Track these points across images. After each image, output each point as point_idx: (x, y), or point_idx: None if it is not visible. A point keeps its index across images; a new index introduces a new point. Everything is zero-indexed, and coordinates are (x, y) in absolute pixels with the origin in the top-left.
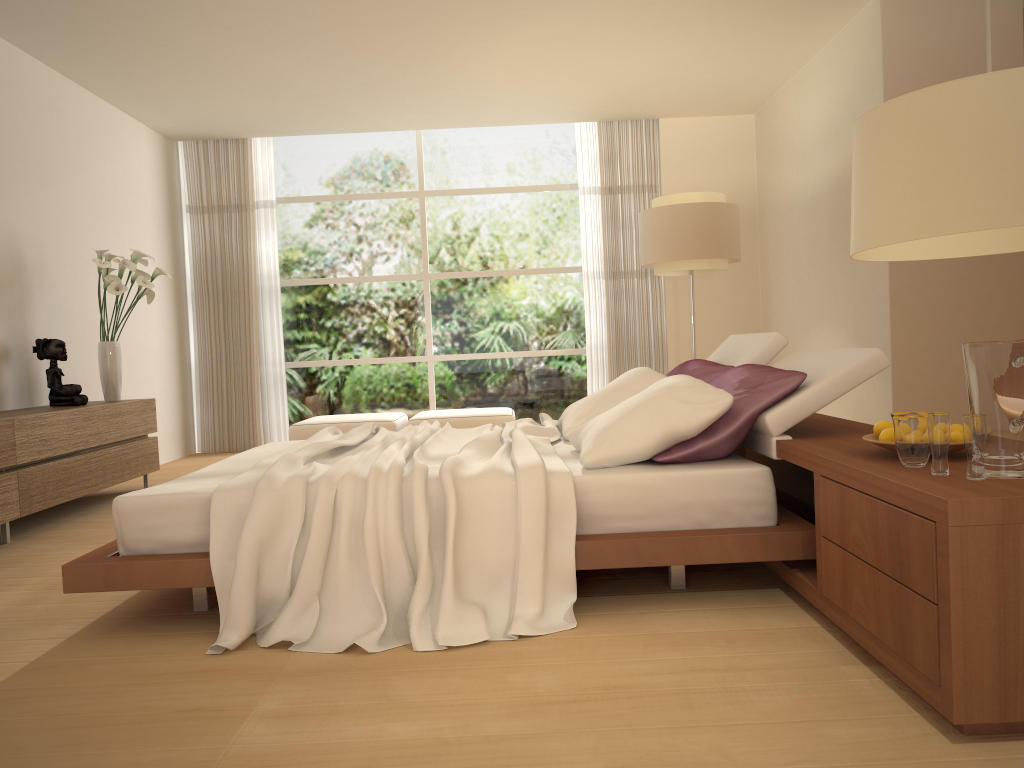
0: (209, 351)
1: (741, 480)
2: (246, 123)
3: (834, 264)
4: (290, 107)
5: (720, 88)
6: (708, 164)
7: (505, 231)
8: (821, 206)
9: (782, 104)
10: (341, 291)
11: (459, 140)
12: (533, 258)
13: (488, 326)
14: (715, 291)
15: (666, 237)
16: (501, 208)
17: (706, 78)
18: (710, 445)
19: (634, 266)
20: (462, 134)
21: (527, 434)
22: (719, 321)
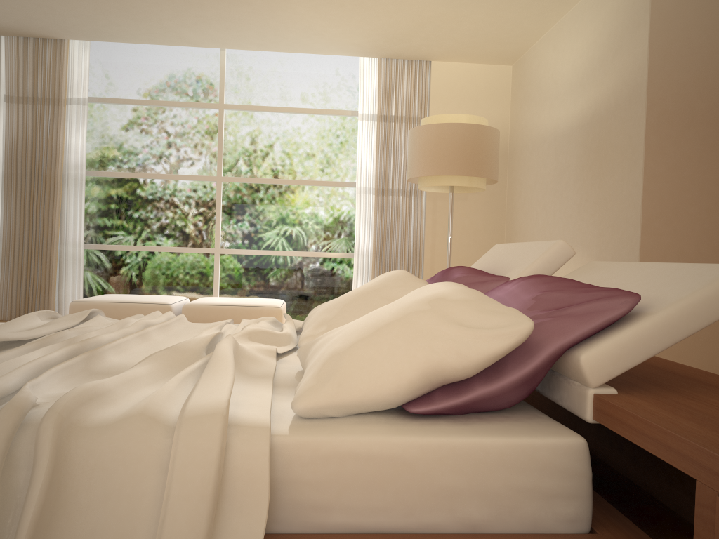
0: (13, 228)
1: (542, 458)
2: (59, 21)
3: (581, 192)
4: (96, 7)
5: (487, 33)
6: (470, 104)
7: (292, 146)
8: (572, 140)
9: (539, 53)
10: (142, 185)
11: (258, 63)
12: (315, 171)
13: (271, 227)
14: (468, 213)
15: (432, 153)
16: (290, 126)
17: (477, 20)
18: (493, 393)
19: (401, 186)
20: (261, 58)
21: (252, 341)
22: (469, 239)
